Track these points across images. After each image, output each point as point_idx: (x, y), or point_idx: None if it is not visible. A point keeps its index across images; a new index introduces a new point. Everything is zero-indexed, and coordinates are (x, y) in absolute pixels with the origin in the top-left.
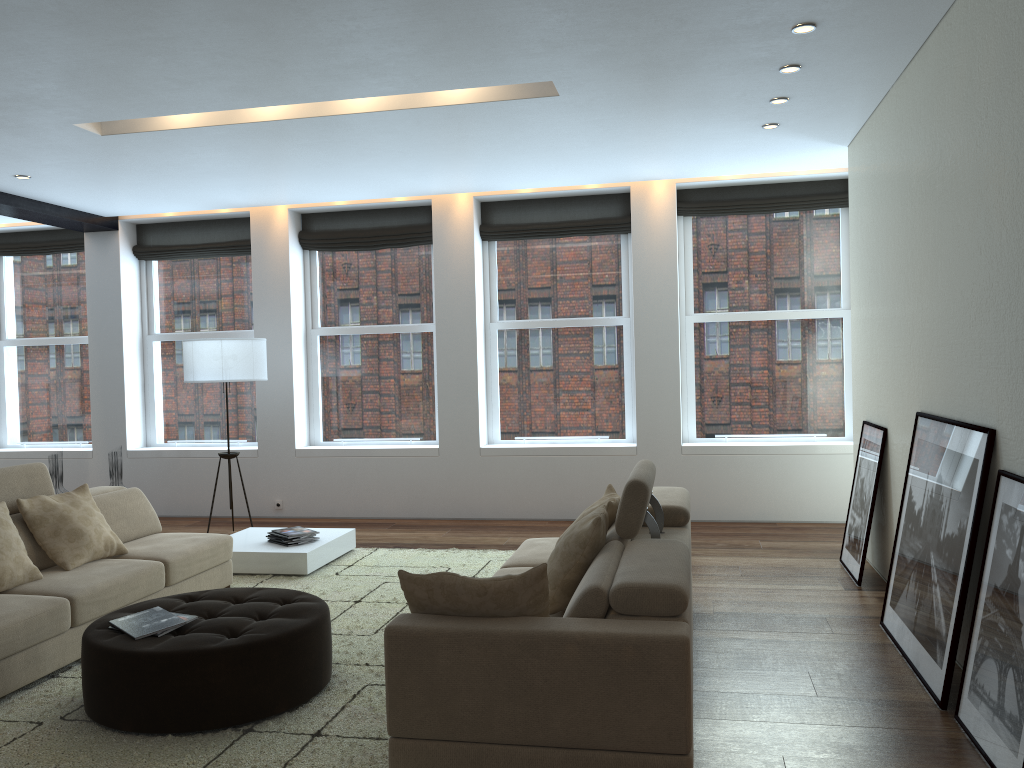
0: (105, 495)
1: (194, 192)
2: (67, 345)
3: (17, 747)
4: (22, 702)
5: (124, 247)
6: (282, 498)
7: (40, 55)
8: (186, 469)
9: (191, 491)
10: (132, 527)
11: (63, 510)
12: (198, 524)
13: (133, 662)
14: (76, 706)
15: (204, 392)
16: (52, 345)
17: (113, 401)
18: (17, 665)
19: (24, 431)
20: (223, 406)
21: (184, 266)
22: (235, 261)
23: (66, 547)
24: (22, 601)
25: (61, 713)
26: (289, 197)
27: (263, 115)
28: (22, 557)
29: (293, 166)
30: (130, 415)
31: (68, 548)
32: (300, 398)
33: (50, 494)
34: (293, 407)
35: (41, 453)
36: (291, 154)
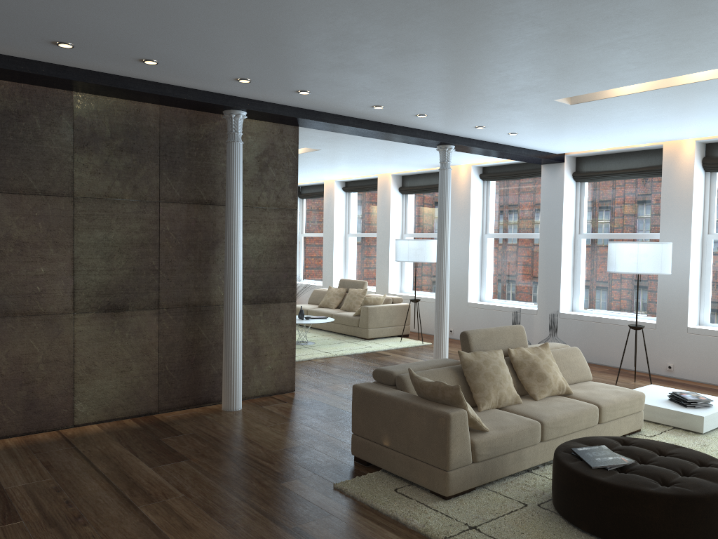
0: (557, 350)
1: (624, 134)
2: (524, 238)
3: (514, 518)
4: (512, 485)
5: (567, 173)
6: (673, 363)
7: (546, 61)
8: (599, 331)
9: (602, 347)
10: (573, 375)
11: (534, 359)
12: (607, 372)
13: (591, 485)
14: (546, 499)
15: (616, 277)
16: (515, 238)
17: (552, 278)
18: (509, 460)
19: (495, 292)
20: (629, 288)
21: (607, 186)
22: (647, 181)
23: (535, 384)
24: (512, 418)
25: (537, 501)
26: (699, 132)
27: (696, 77)
28: (511, 387)
29: (710, 111)
30: (563, 289)
31: (536, 385)
32: (693, 288)
33: (525, 346)
34: (687, 294)
35: (505, 308)
36: (712, 102)
